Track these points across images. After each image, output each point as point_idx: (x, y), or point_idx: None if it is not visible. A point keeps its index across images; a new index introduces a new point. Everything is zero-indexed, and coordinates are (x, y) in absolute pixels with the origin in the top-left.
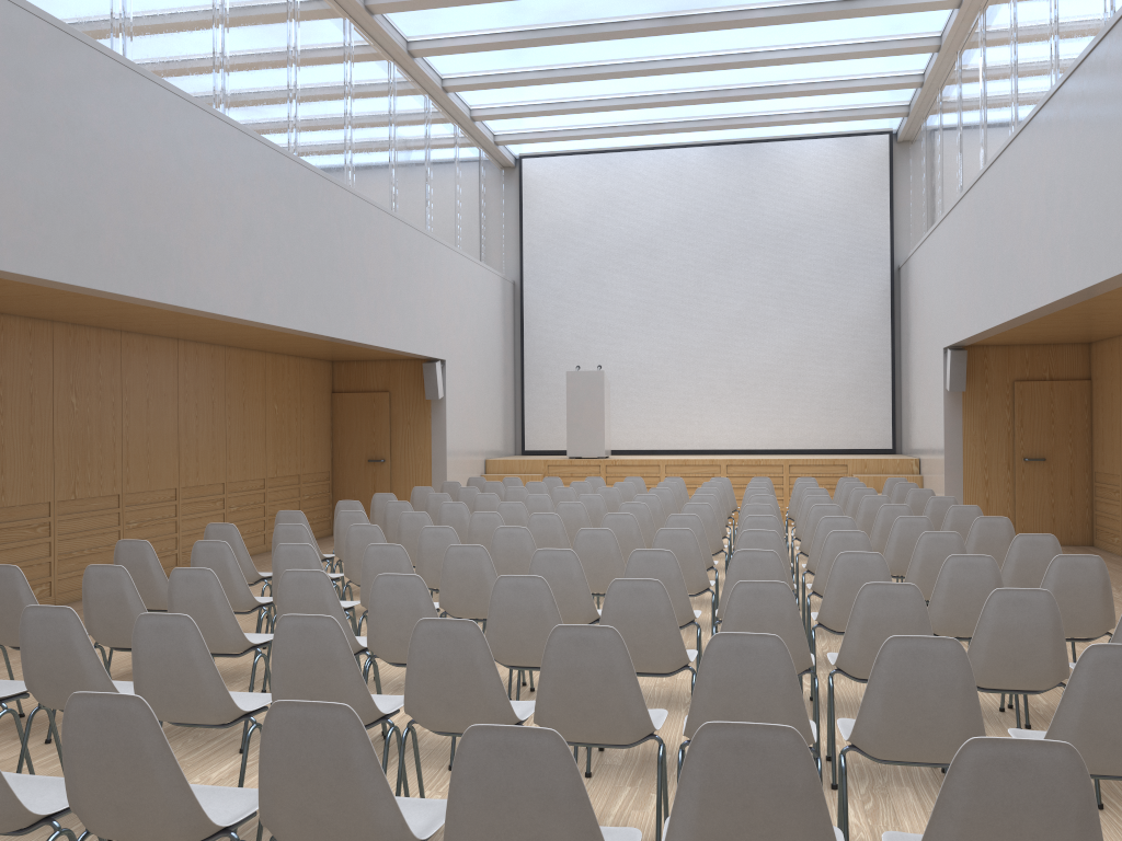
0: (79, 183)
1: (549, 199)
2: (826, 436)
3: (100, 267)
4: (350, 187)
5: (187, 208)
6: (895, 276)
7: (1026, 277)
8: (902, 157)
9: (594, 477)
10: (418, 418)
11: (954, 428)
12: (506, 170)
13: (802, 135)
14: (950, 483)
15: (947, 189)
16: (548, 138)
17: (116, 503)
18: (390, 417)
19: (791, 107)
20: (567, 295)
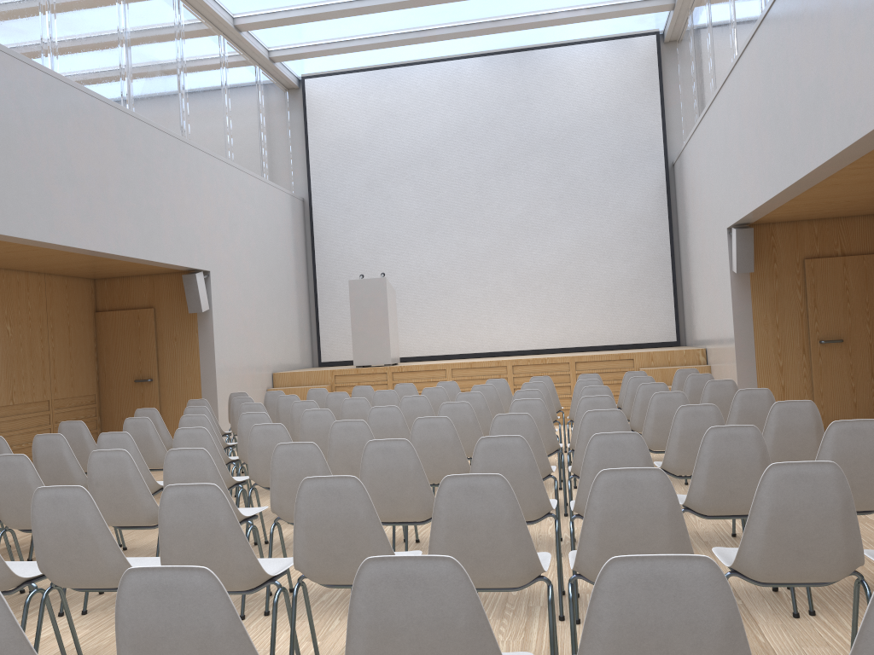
0: None
1: (332, 117)
2: (612, 332)
3: None
4: (38, 64)
5: None
6: (670, 173)
7: (844, 101)
8: (670, 56)
9: (362, 386)
10: (184, 334)
11: (744, 313)
12: (291, 91)
13: (572, 40)
14: (743, 371)
15: (719, 67)
16: (322, 51)
17: None
18: (156, 334)
19: (558, 4)
20: (354, 208)
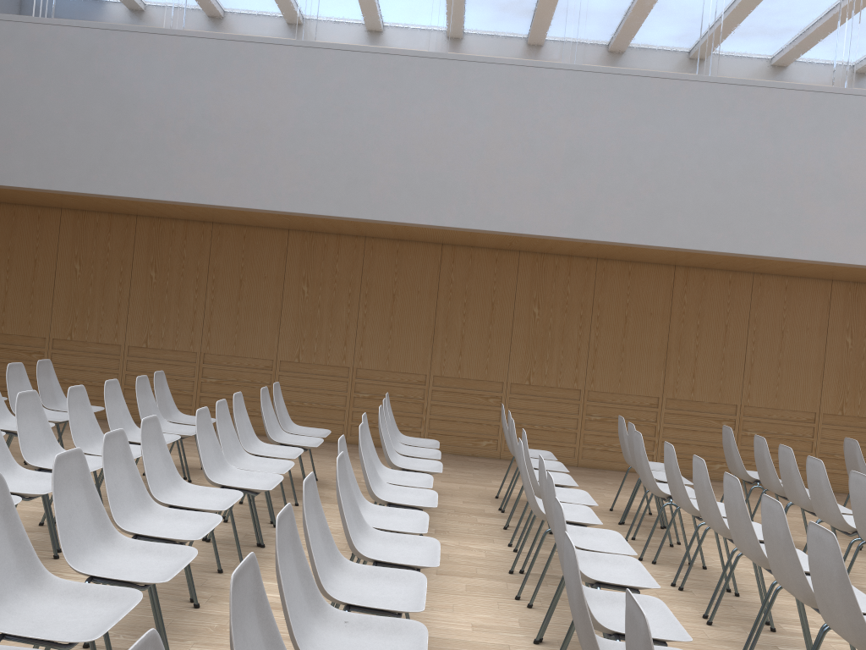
0: (354, 148)
1: None
2: None
3: (369, 203)
4: (805, 85)
5: (480, 149)
6: None
7: None
8: None
9: None
10: None
11: None
12: None
13: None
14: None
15: None
16: None
17: (577, 396)
18: None
19: None
20: None
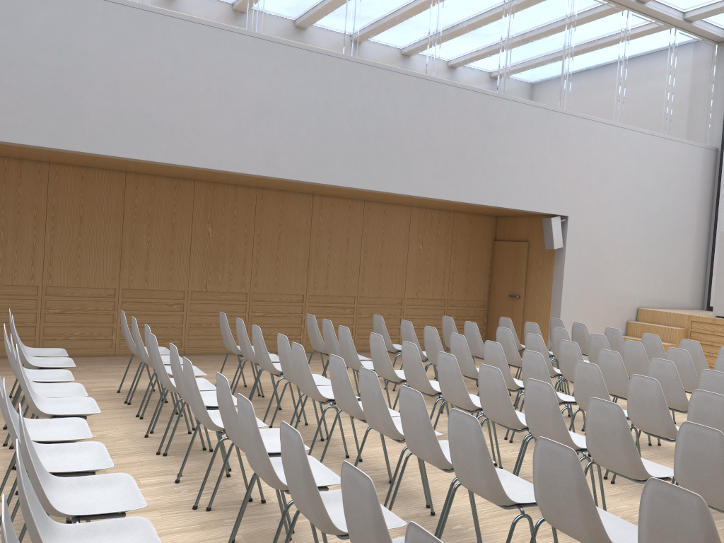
0: (65, 84)
1: None
2: None
3: (82, 137)
4: (413, 72)
5: (184, 96)
6: None
7: None
8: None
9: (650, 334)
10: (544, 265)
11: None
12: (720, 44)
13: None
14: None
15: None
16: None
17: (244, 298)
18: (527, 262)
19: None
20: None
